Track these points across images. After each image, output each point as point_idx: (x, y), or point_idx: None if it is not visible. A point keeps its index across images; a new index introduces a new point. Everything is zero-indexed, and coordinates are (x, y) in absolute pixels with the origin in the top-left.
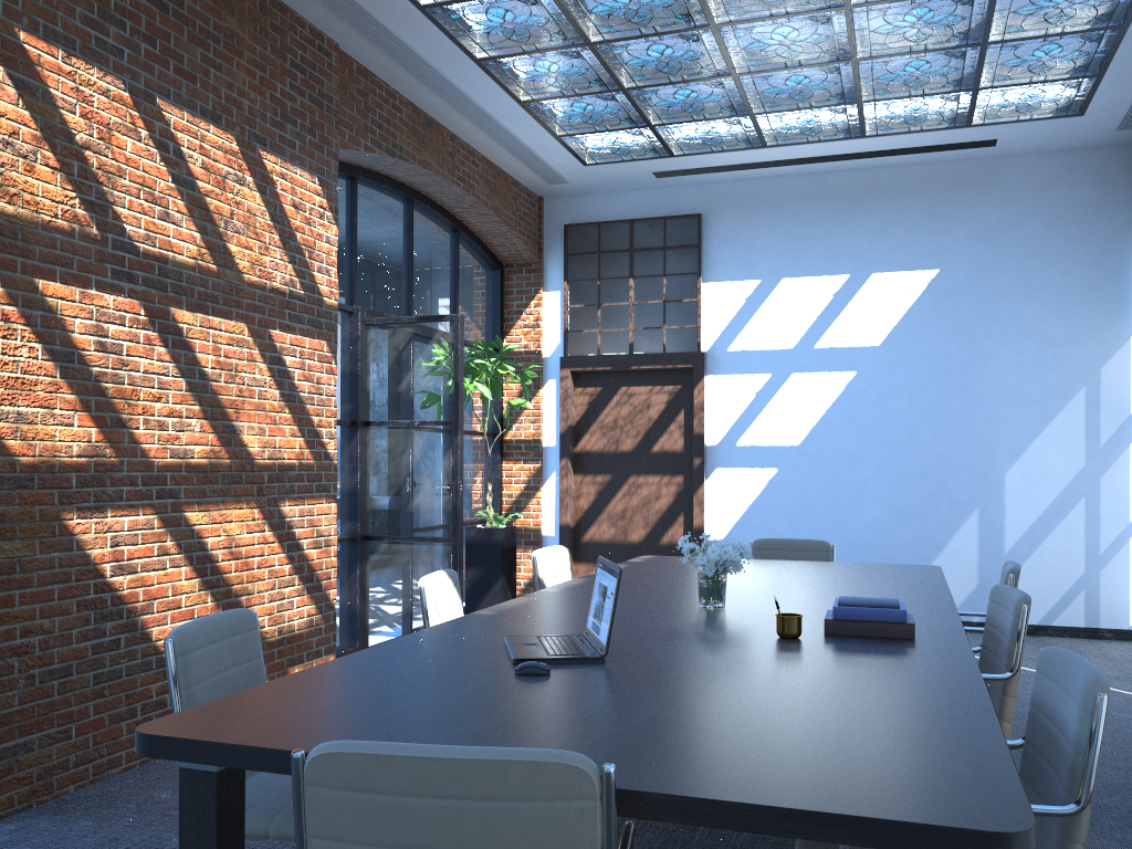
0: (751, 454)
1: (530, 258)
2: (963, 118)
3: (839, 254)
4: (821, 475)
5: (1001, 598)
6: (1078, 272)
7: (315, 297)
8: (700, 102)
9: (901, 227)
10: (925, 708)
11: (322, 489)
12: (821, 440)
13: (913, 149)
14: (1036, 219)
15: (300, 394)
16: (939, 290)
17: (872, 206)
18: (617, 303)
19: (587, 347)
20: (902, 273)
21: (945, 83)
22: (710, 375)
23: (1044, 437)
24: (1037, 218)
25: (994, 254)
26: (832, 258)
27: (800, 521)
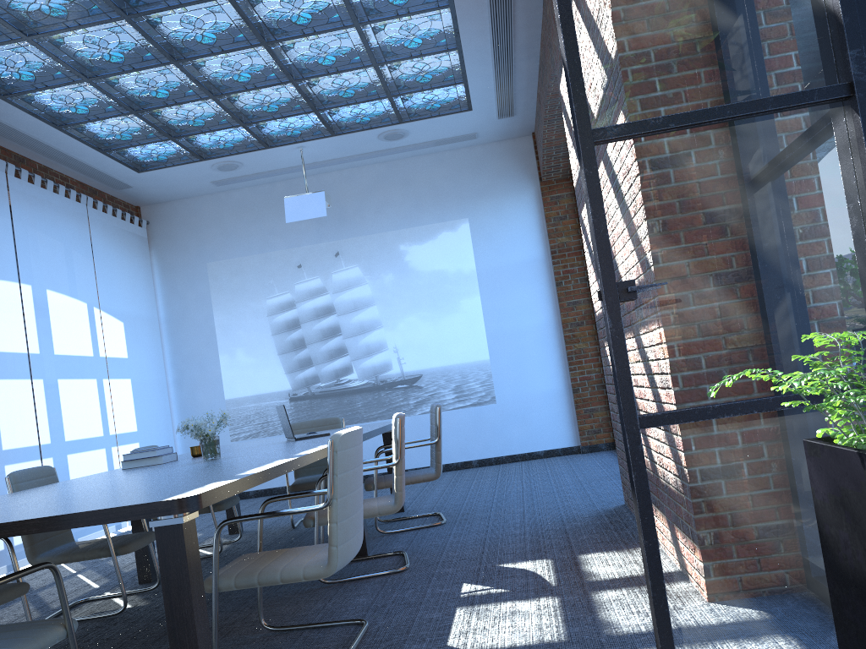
0: None
1: None
2: None
3: None
4: None
5: (28, 476)
6: None
7: None
8: None
9: None
10: None
11: None
12: None
13: None
14: None
15: None
16: None
17: None
18: None
19: None
20: None
21: None
22: None
23: None
24: None
25: None
26: None
27: None
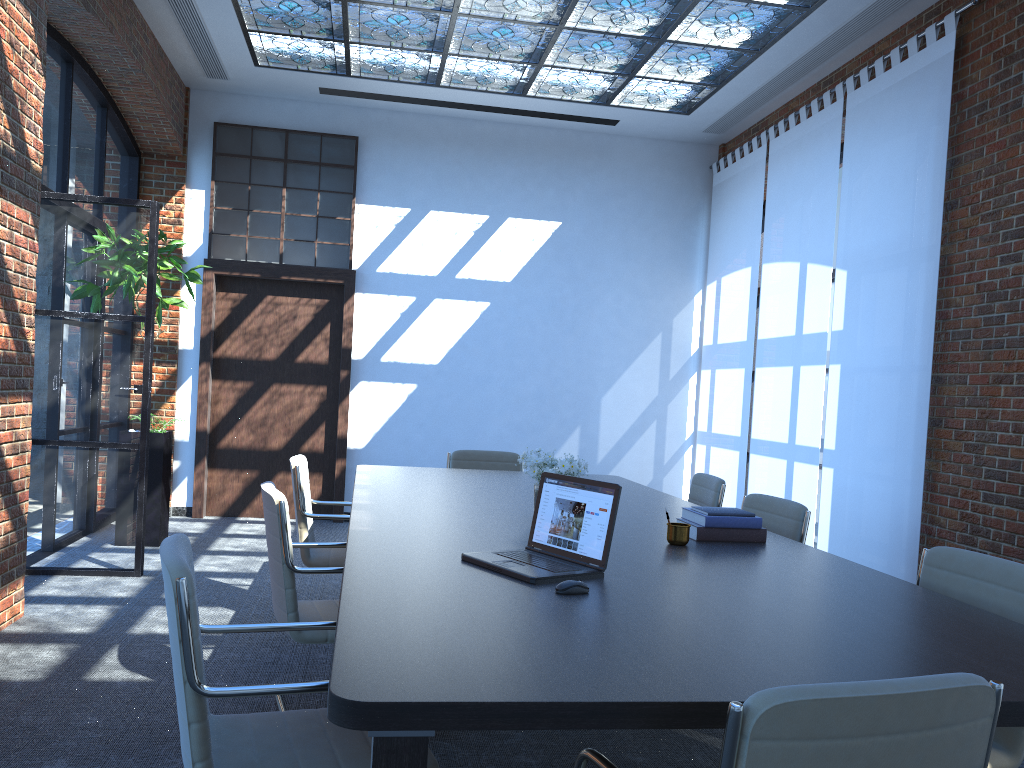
0: (394, 370)
1: (175, 150)
2: (607, 98)
3: (481, 196)
4: (456, 393)
5: (764, 505)
6: (662, 240)
7: (24, 159)
8: (407, 31)
9: (534, 180)
10: (918, 602)
11: (21, 385)
12: (458, 361)
13: (539, 114)
14: (636, 192)
15: (7, 271)
16: (560, 240)
17: (511, 158)
18: (269, 211)
19: (234, 252)
20: (532, 221)
21: (614, 65)
22: (358, 292)
23: (631, 370)
24: (637, 191)
25: (604, 216)
26: (476, 198)
27: (435, 433)
